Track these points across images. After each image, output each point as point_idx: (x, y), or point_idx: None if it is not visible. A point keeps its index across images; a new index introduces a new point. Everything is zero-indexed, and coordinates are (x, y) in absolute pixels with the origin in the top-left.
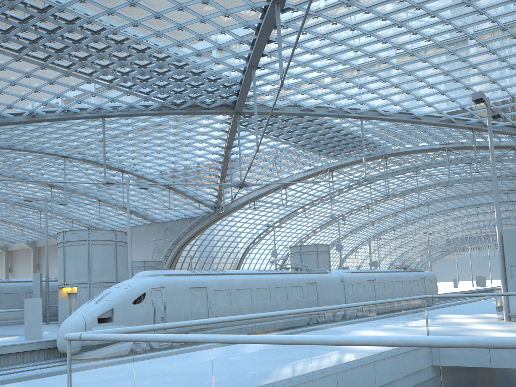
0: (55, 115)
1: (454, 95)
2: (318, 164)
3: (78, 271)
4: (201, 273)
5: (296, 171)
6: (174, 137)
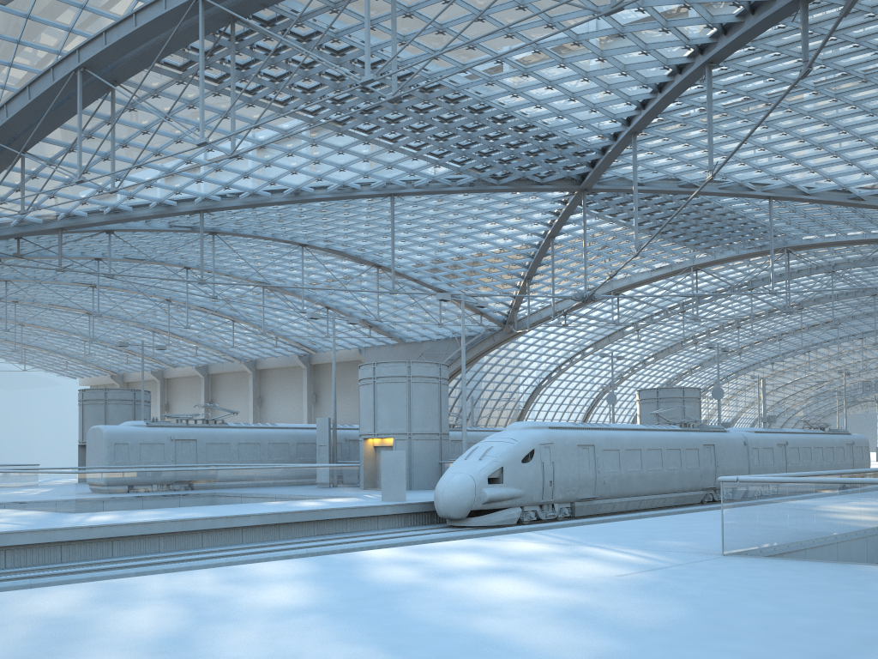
0: (325, 192)
1: None
2: (677, 259)
3: (395, 417)
4: (585, 427)
5: (639, 269)
6: (472, 220)
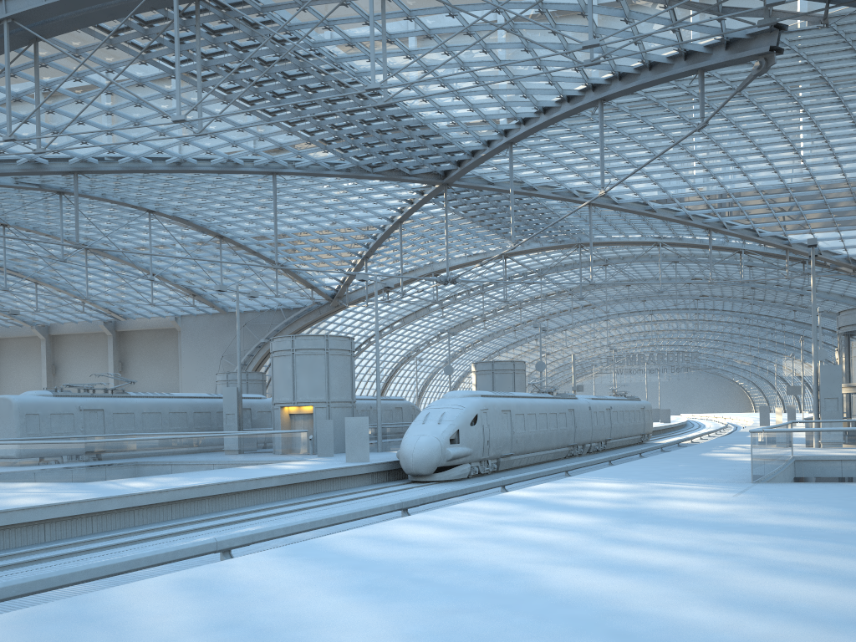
0: (208, 164)
1: (703, 191)
2: (493, 248)
3: (315, 387)
4: (501, 395)
5: (460, 254)
6: (331, 201)
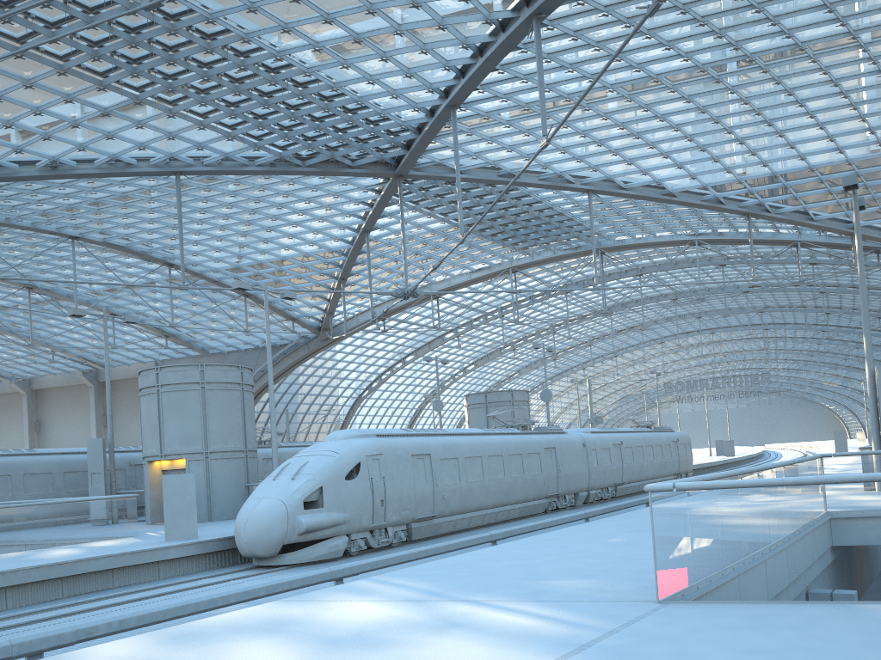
0: (92, 167)
1: (731, 163)
2: (496, 260)
3: (187, 433)
4: (419, 433)
5: (459, 270)
6: (277, 210)
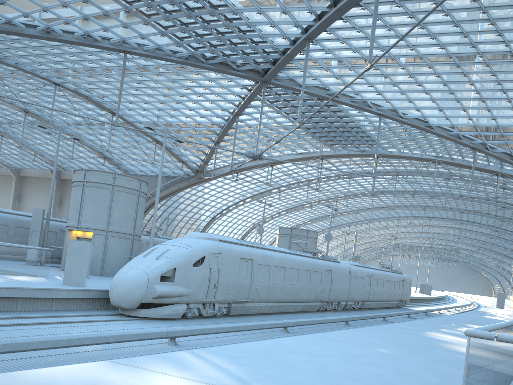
0: (72, 37)
1: (473, 114)
2: (313, 149)
3: (97, 216)
4: (248, 245)
5: (288, 151)
6: (185, 90)
